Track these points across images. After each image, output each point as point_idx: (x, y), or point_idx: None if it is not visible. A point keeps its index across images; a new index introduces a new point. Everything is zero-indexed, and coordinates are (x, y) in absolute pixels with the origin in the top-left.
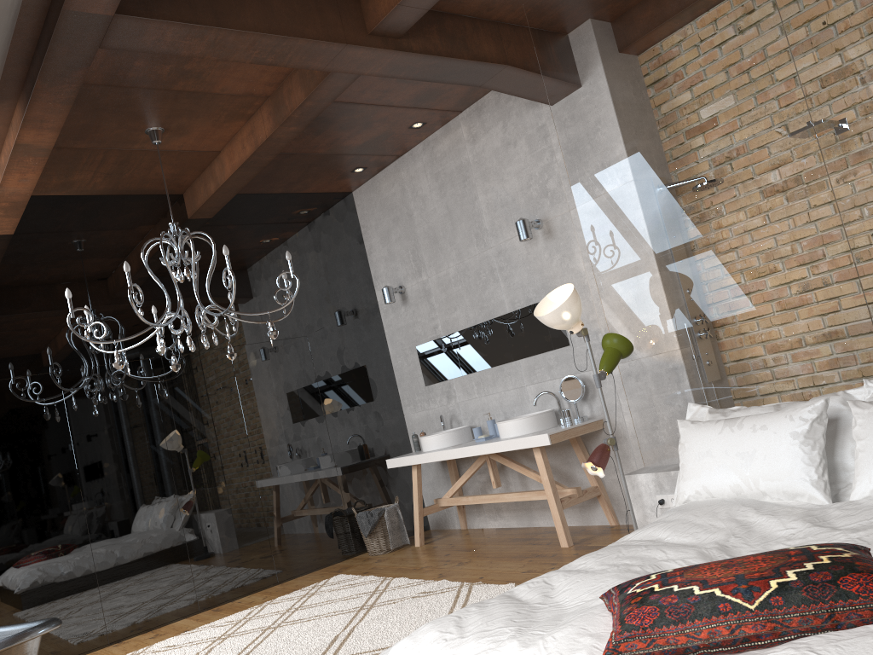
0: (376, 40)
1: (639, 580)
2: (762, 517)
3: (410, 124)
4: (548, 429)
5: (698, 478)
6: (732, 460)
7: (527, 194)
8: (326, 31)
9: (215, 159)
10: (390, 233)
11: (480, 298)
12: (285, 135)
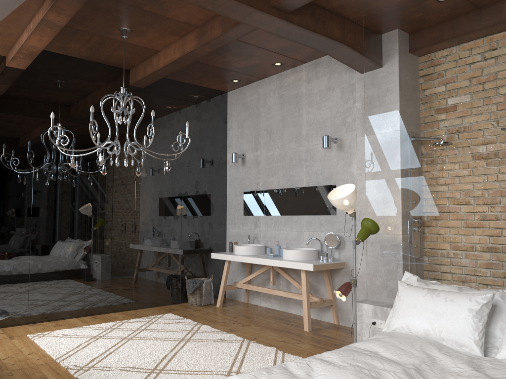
0: (274, 11)
1: None
2: (442, 355)
3: (274, 63)
4: (312, 260)
5: (404, 319)
6: (428, 314)
7: (333, 121)
8: None
9: (155, 55)
10: (244, 122)
11: (289, 174)
12: (201, 52)
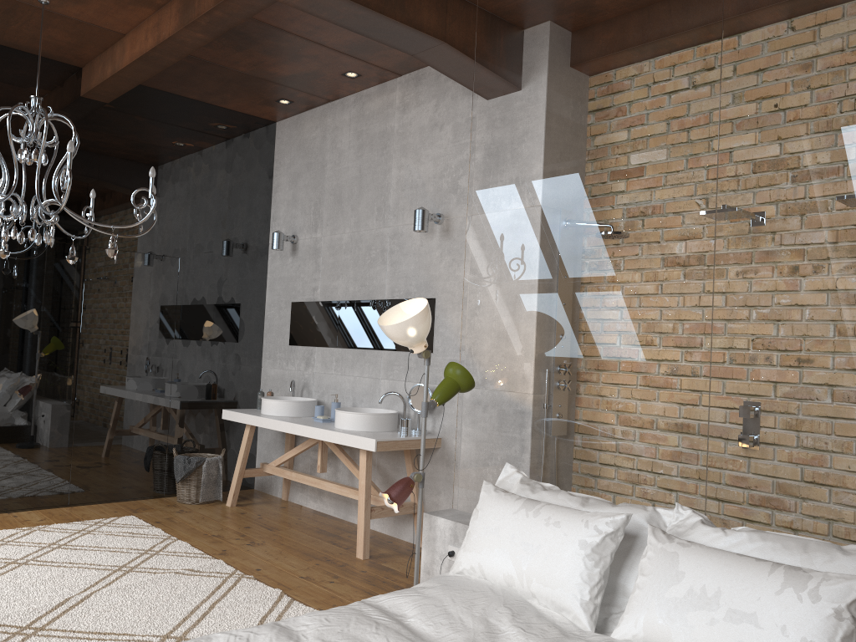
0: None
1: None
2: (513, 628)
3: (343, 72)
4: (384, 432)
5: (477, 554)
6: (515, 547)
7: (438, 183)
8: None
9: (118, 42)
10: (299, 177)
11: (364, 275)
12: (190, 39)
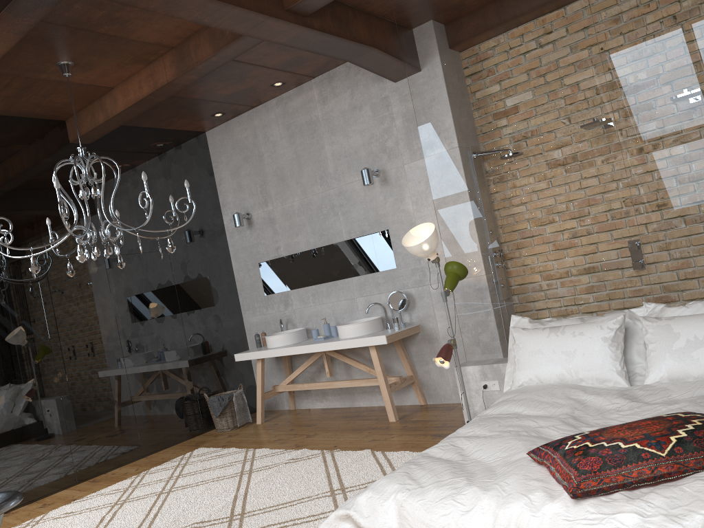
0: (290, 16)
1: (568, 440)
2: (591, 396)
3: (273, 83)
4: (379, 332)
5: (532, 369)
6: (558, 356)
7: (368, 148)
8: (256, 4)
9: (106, 94)
10: (240, 169)
11: (320, 228)
12: (183, 81)
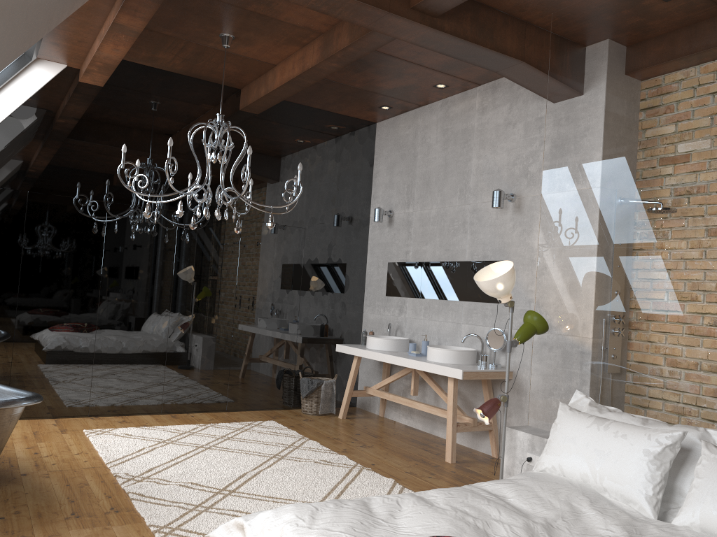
0: (415, 14)
1: None
2: (592, 511)
3: (435, 84)
4: (466, 365)
5: (557, 457)
6: (589, 453)
7: (511, 169)
8: None
9: (270, 70)
10: (395, 165)
11: (448, 242)
12: (327, 68)
